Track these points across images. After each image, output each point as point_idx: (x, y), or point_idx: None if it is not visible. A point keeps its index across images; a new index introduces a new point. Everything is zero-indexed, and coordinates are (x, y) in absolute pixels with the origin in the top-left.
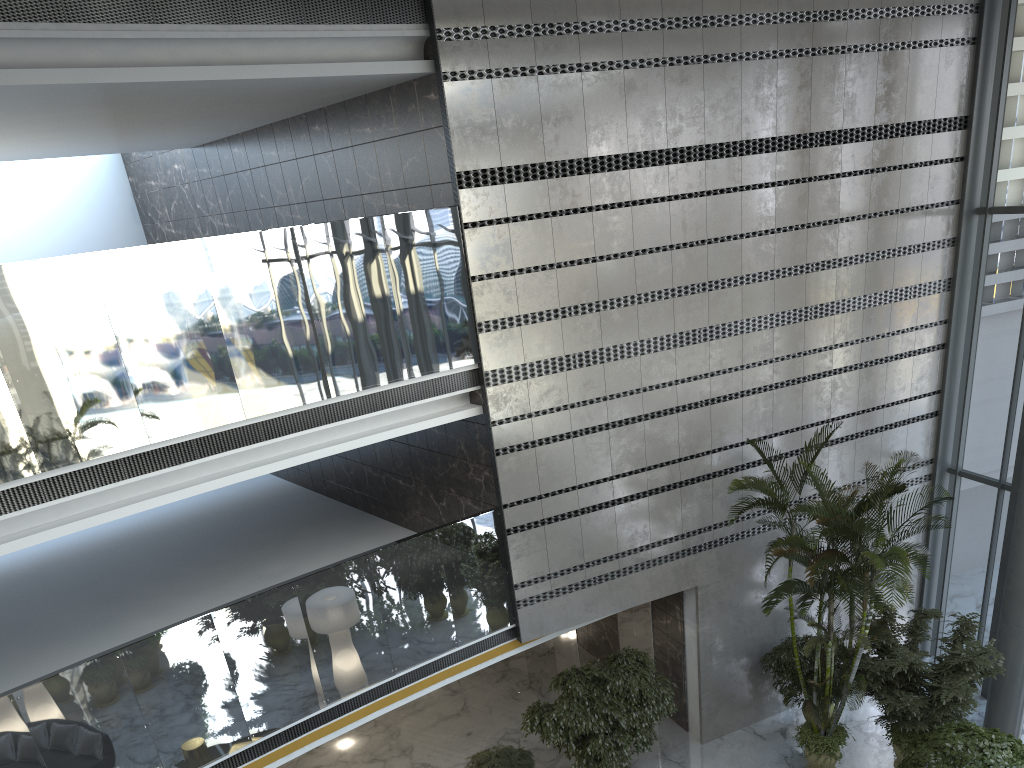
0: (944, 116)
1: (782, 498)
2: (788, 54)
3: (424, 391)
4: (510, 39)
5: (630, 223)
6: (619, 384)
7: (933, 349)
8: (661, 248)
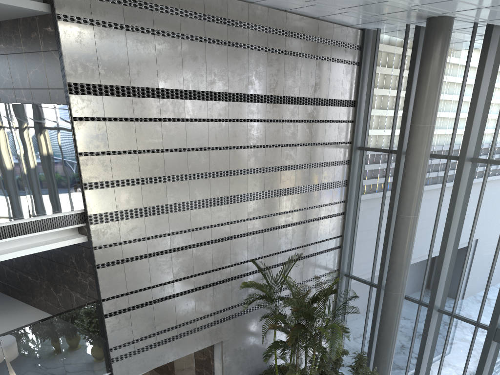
0: (345, 99)
1: (270, 293)
2: (273, 51)
3: (44, 225)
4: (106, 3)
5: (185, 131)
6: (178, 226)
7: (339, 214)
8: (203, 148)
